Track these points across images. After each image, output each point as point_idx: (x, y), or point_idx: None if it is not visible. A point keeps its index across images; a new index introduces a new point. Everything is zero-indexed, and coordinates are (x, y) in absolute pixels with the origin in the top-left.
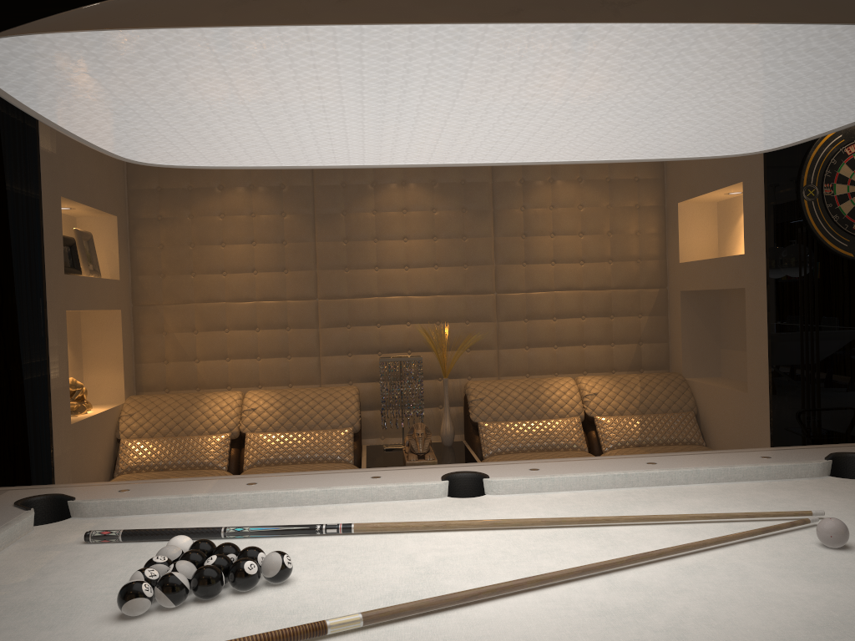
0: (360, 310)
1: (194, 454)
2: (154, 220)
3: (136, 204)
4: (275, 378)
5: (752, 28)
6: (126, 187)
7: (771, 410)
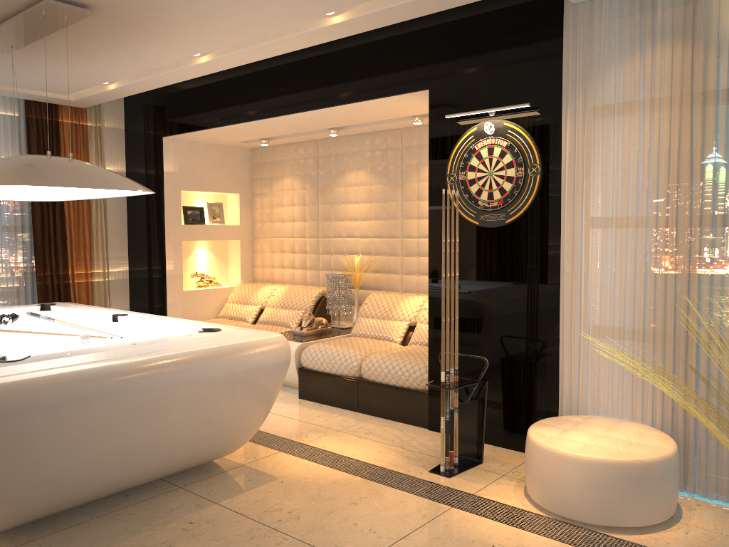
0: (335, 245)
1: (241, 313)
2: (259, 194)
3: (253, 186)
4: (300, 280)
5: None
6: (251, 177)
7: (428, 327)
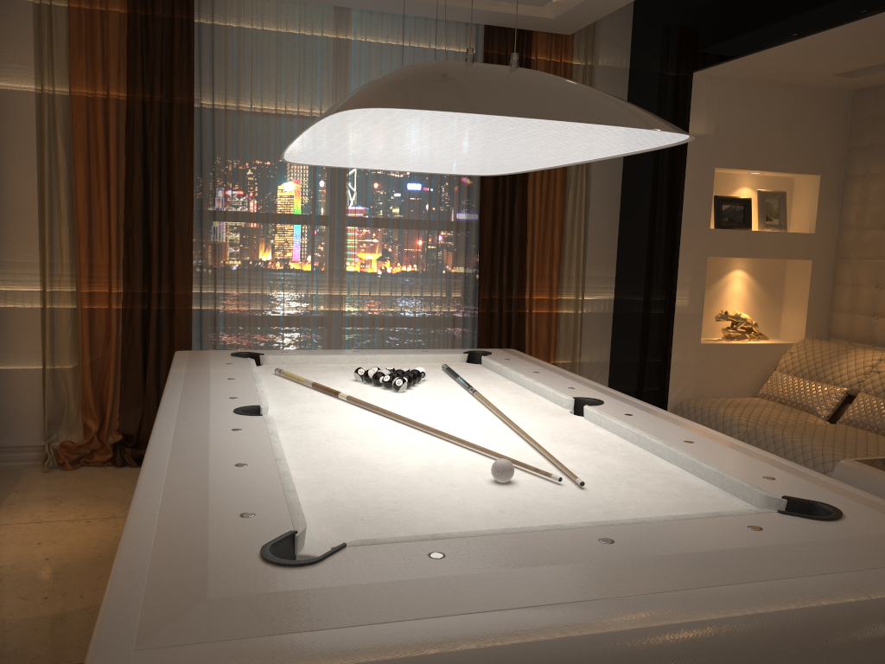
0: None
1: (806, 397)
2: (861, 176)
3: (848, 162)
4: None
5: (315, 131)
6: (846, 145)
7: None
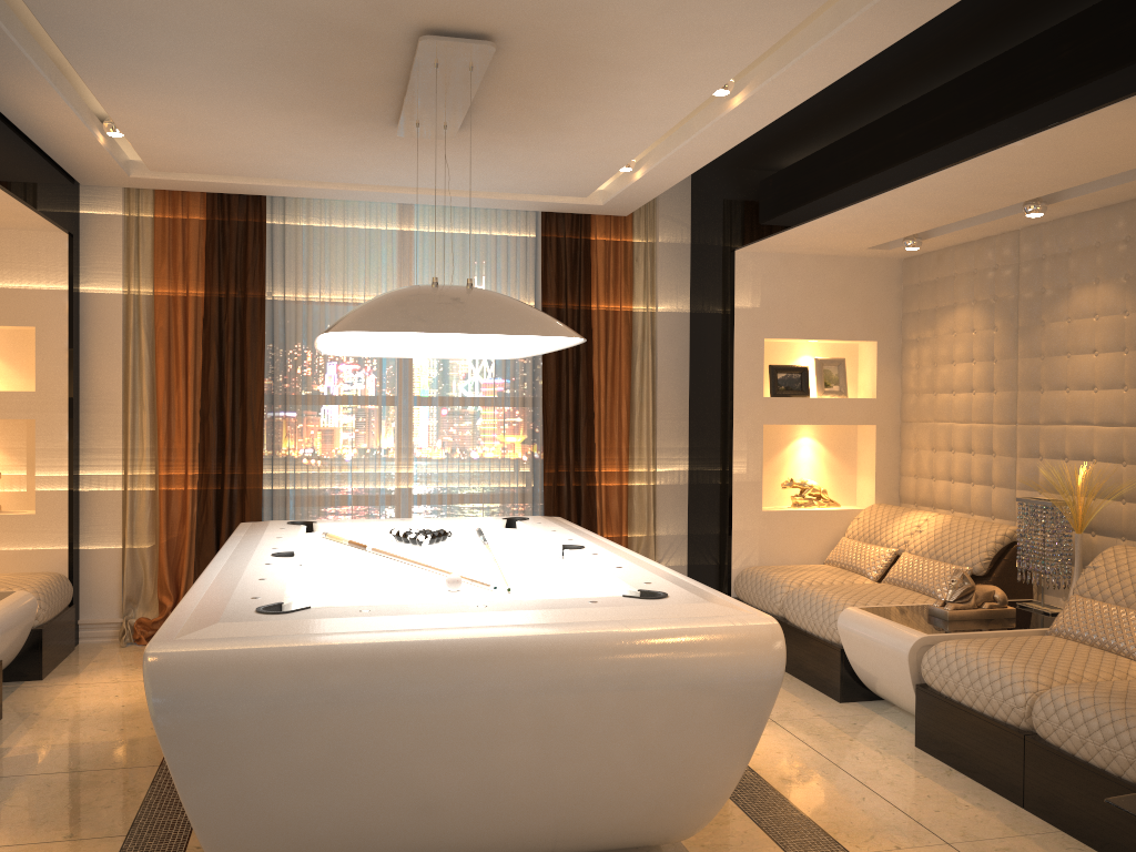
0: (1047, 440)
1: (860, 560)
2: (913, 341)
3: (903, 327)
4: (979, 507)
5: (324, 339)
6: (901, 311)
7: None
